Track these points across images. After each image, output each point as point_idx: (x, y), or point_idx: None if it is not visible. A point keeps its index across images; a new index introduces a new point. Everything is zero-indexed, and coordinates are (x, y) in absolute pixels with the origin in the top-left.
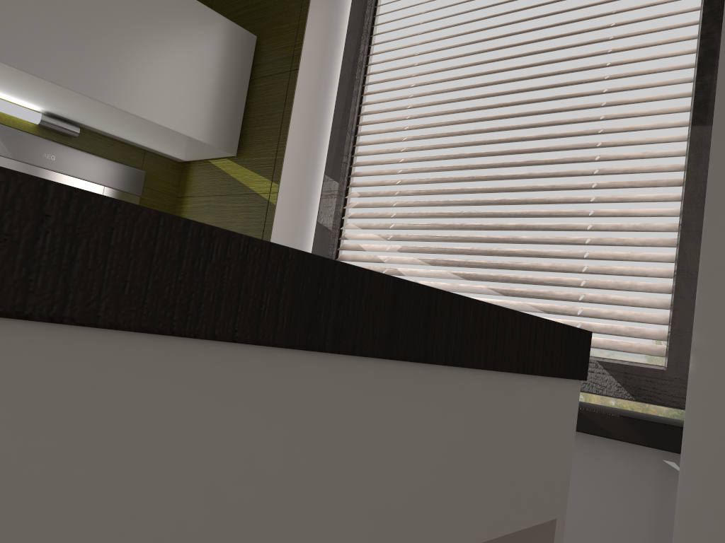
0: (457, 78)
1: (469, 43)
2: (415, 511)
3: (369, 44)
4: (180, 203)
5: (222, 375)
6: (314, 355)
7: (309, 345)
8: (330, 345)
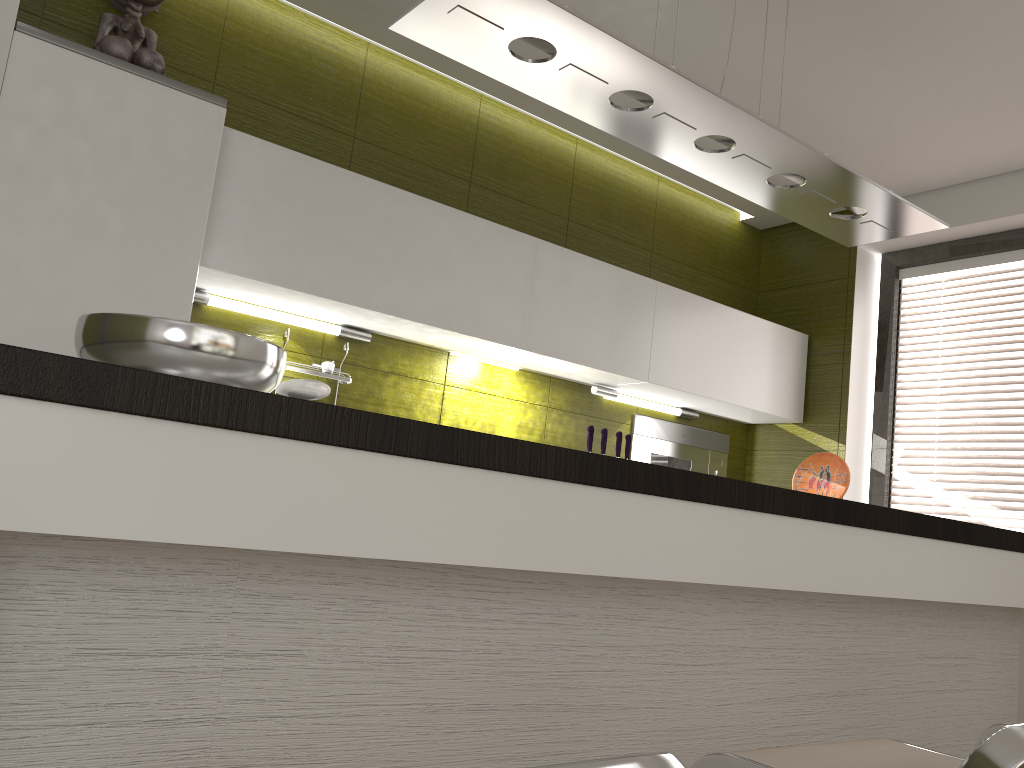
0: (976, 369)
1: (983, 344)
2: None
3: (896, 336)
4: (750, 455)
5: None
6: None
7: None
8: None
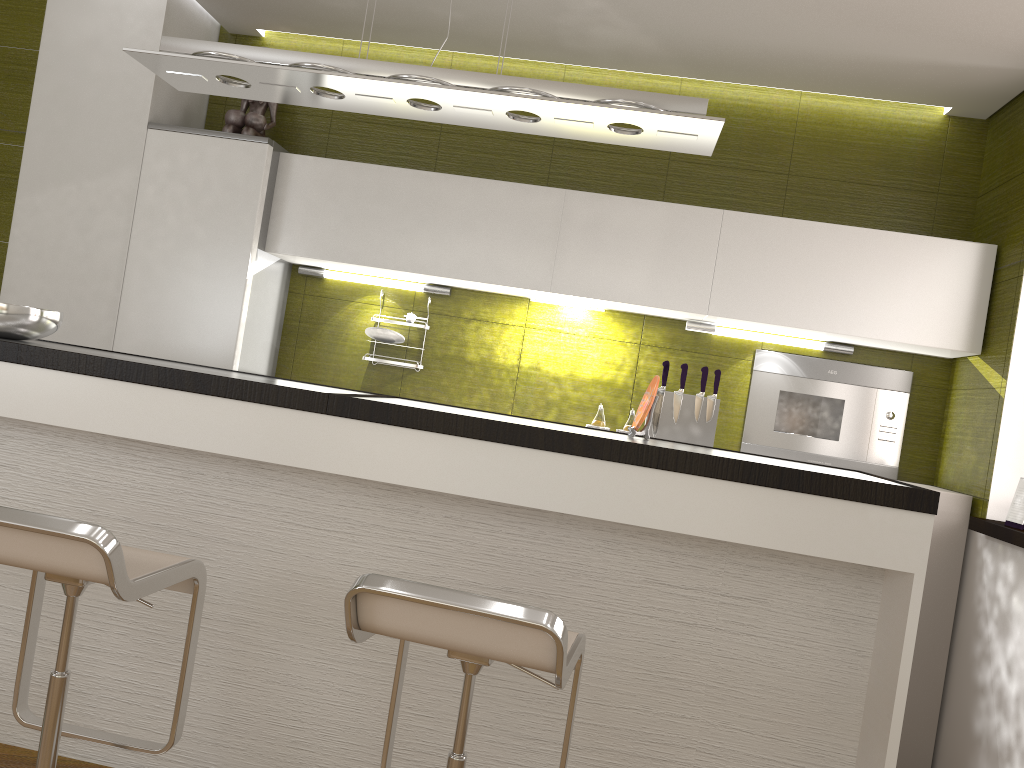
0: None
1: None
2: (800, 537)
3: None
4: (948, 395)
5: (725, 487)
6: (752, 485)
7: (748, 482)
8: (756, 483)
